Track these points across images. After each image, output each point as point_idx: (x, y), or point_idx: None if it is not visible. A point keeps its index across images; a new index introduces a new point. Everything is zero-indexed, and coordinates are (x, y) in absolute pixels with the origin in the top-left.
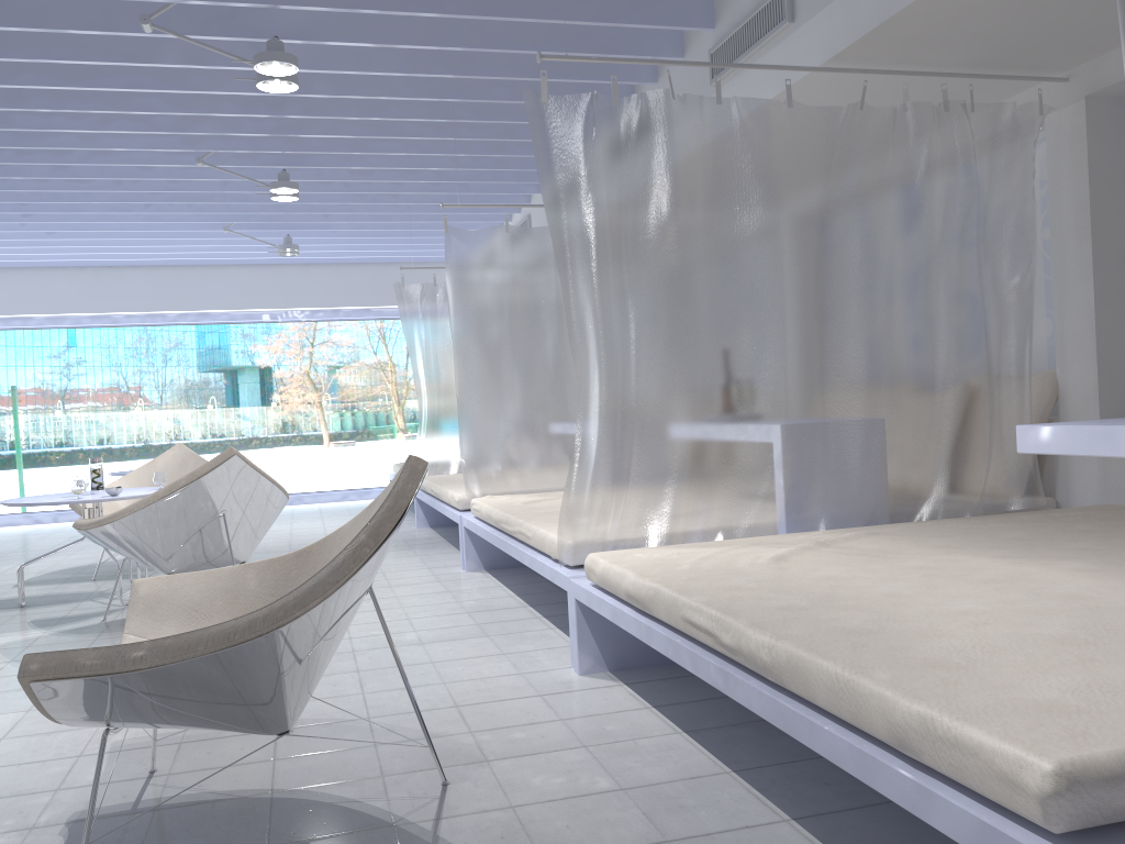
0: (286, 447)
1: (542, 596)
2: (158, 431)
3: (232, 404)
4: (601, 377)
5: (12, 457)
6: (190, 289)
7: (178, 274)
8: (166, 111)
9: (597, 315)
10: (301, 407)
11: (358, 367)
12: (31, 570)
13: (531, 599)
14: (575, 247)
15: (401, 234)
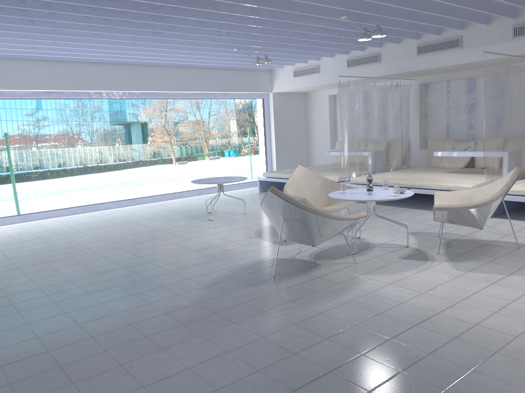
0: (155, 166)
1: None
2: (91, 158)
3: (128, 143)
4: None
5: (8, 176)
6: (150, 79)
7: (144, 70)
8: None
9: None
10: (162, 144)
11: (187, 123)
12: (239, 237)
13: None
14: None
15: (286, 56)
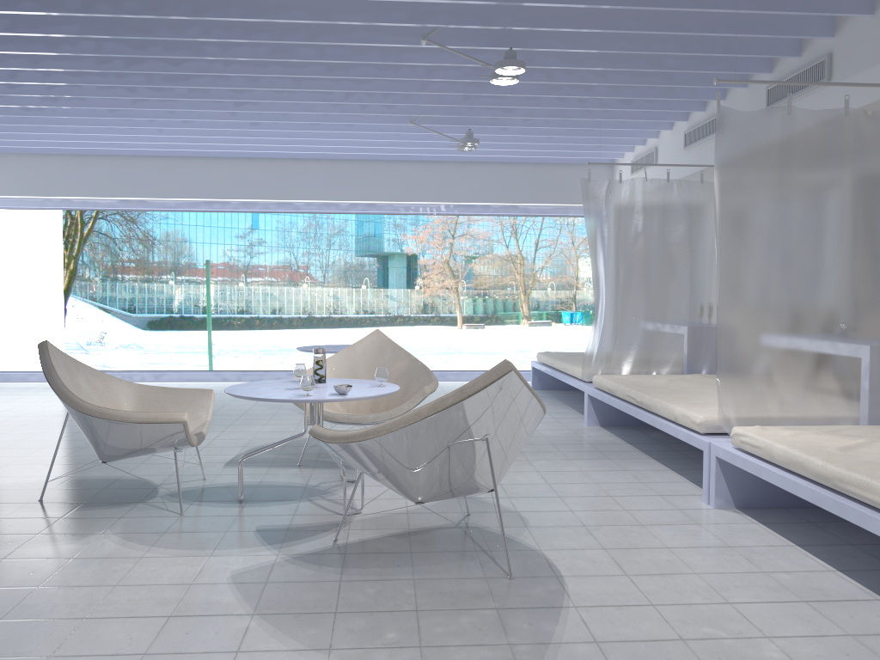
0: (425, 326)
1: (877, 577)
2: (320, 305)
3: (382, 286)
4: None
5: (204, 320)
6: (361, 181)
7: (352, 167)
8: None
9: None
10: (440, 291)
11: (491, 258)
12: (235, 443)
13: (869, 583)
14: None
15: (567, 133)
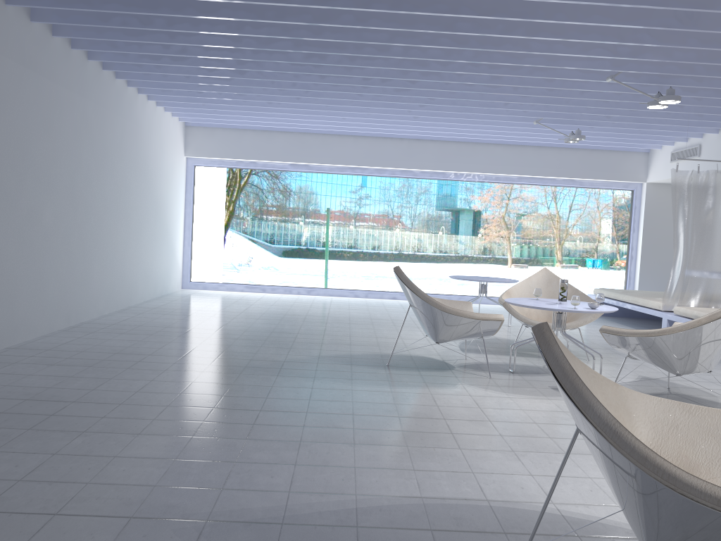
0: (483, 264)
1: None
2: (407, 245)
3: (454, 233)
4: None
5: (323, 252)
6: (464, 158)
7: (458, 147)
8: (651, 43)
9: None
10: (496, 239)
11: (536, 216)
12: None
13: None
14: None
15: (636, 132)
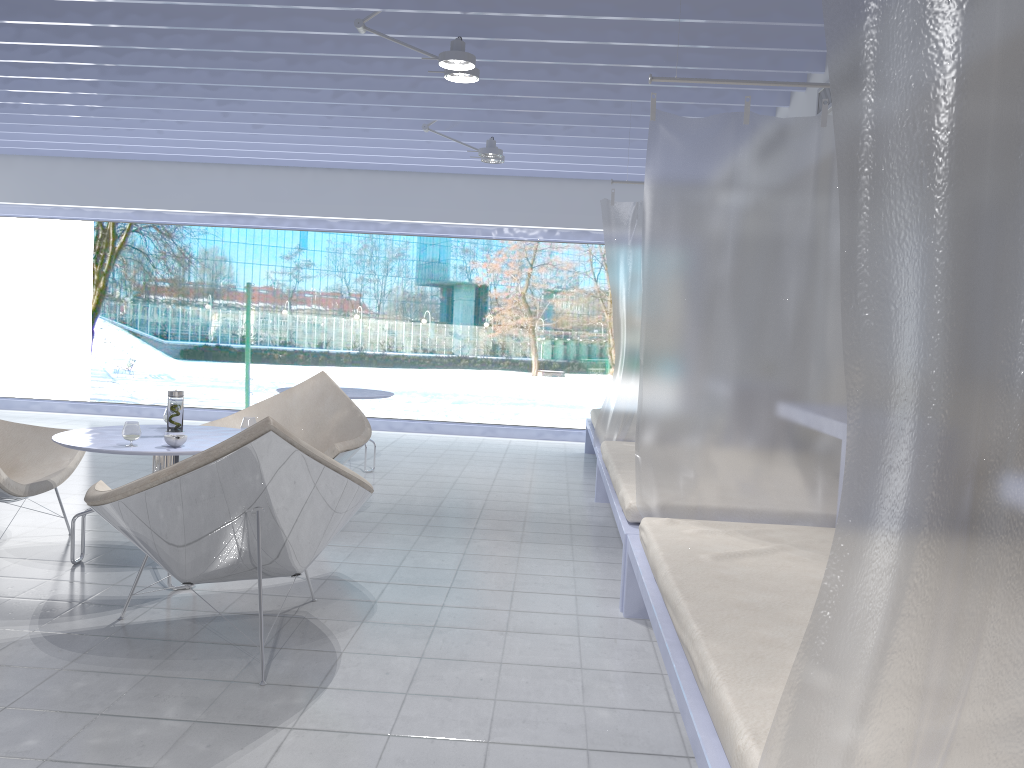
0: (493, 371)
1: None
2: (373, 340)
3: (445, 321)
4: (924, 437)
5: (242, 351)
6: (404, 197)
7: (394, 180)
8: None
9: (934, 266)
10: (513, 330)
11: (576, 294)
12: None
13: None
14: (891, 77)
15: (626, 145)
